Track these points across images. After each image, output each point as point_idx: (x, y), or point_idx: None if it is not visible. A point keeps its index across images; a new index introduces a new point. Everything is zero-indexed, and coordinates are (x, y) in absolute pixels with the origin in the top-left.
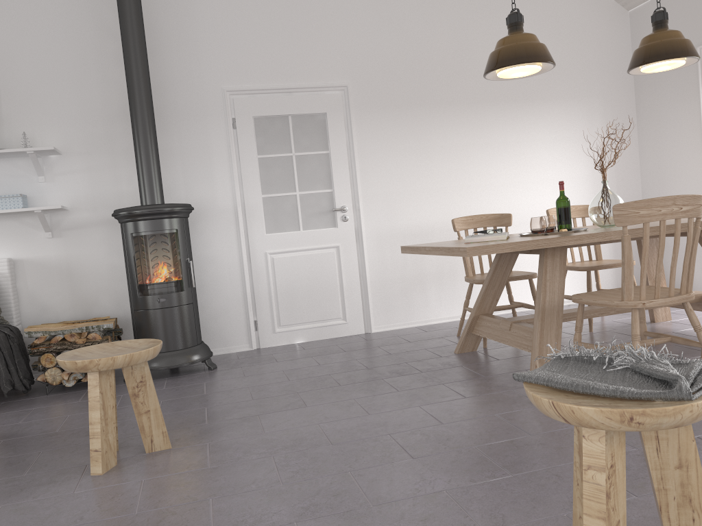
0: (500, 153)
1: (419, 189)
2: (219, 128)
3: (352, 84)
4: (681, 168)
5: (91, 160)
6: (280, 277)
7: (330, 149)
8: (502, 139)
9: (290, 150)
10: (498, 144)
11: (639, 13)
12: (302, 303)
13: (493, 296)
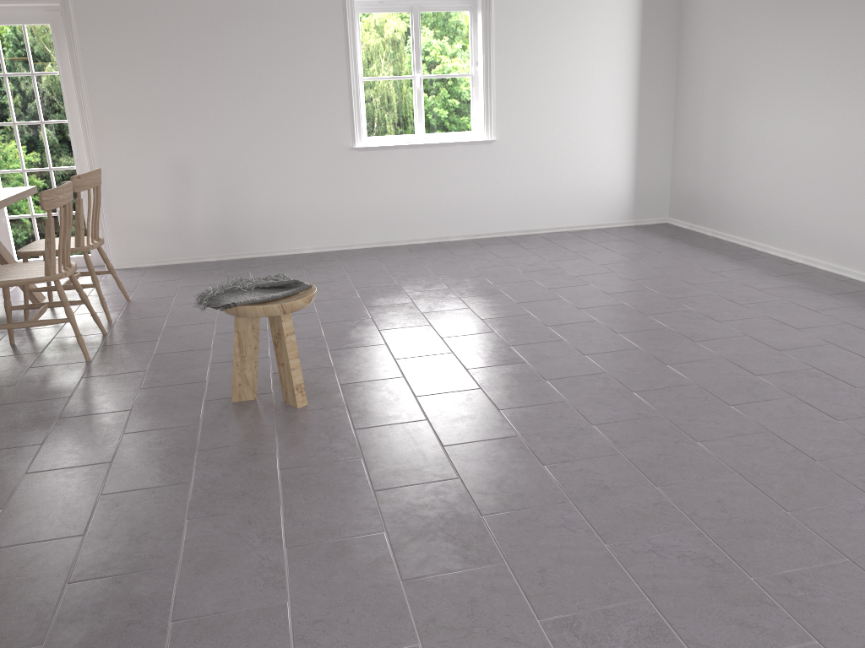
0: None
1: None
2: None
3: None
4: None
5: None
6: None
7: None
8: None
9: None
10: None
11: None
12: None
13: None
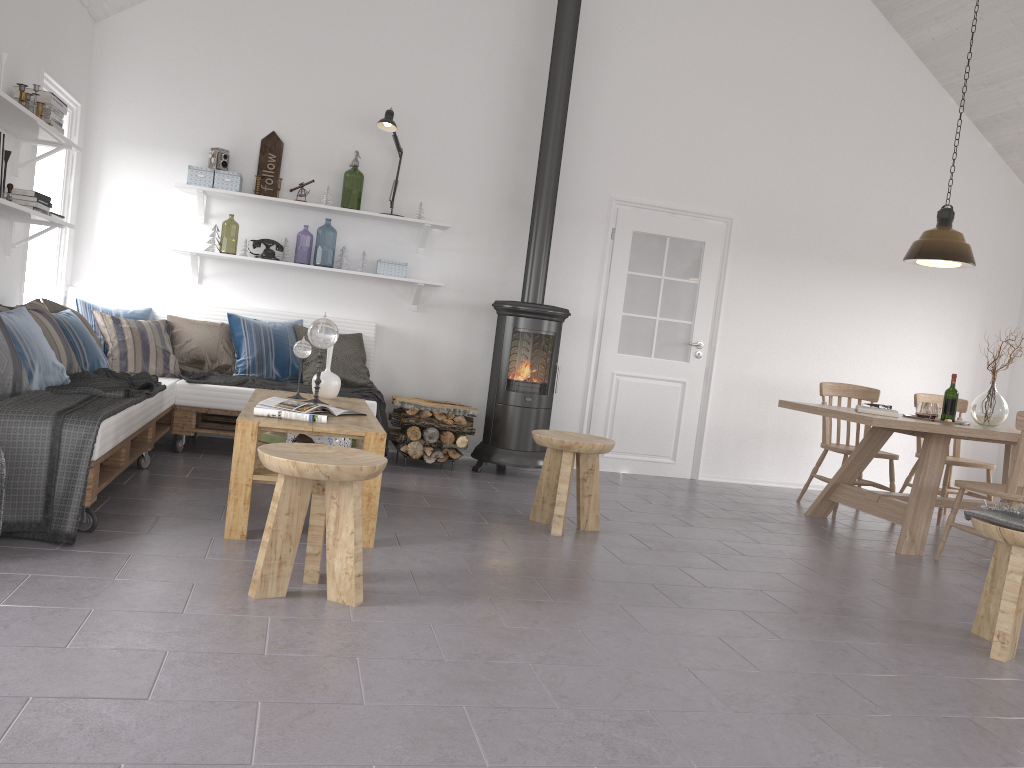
0: (869, 322)
1: (779, 341)
2: (598, 235)
3: (737, 218)
4: None
5: (470, 242)
6: (621, 400)
7: (700, 280)
8: (874, 307)
9: (660, 272)
10: (869, 311)
11: None
12: (636, 433)
13: (857, 468)
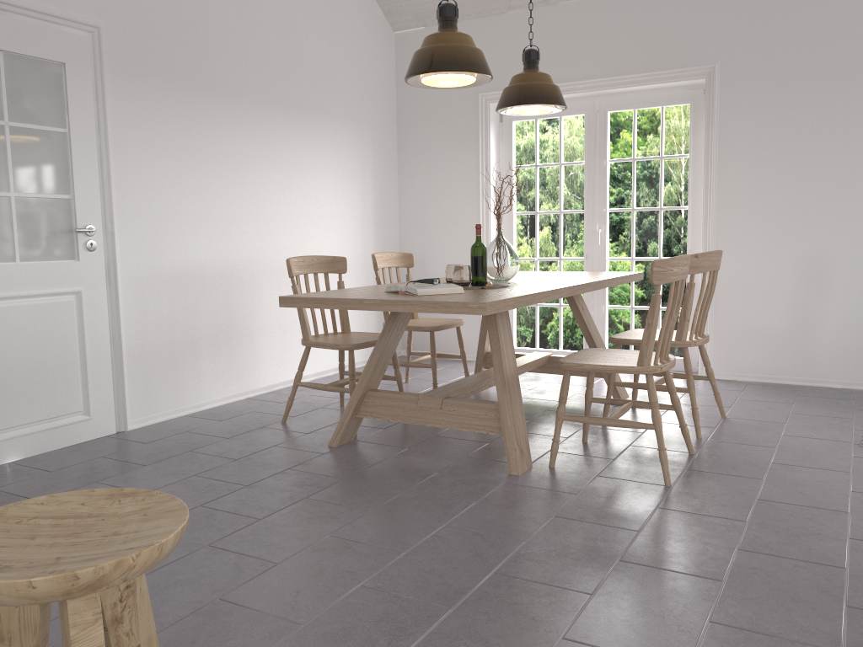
0: (283, 175)
1: (194, 211)
2: None
3: (107, 27)
4: (451, 220)
5: None
6: None
7: (71, 127)
8: (285, 156)
9: (0, 114)
10: (281, 162)
11: (409, 38)
12: (19, 391)
13: (383, 366)
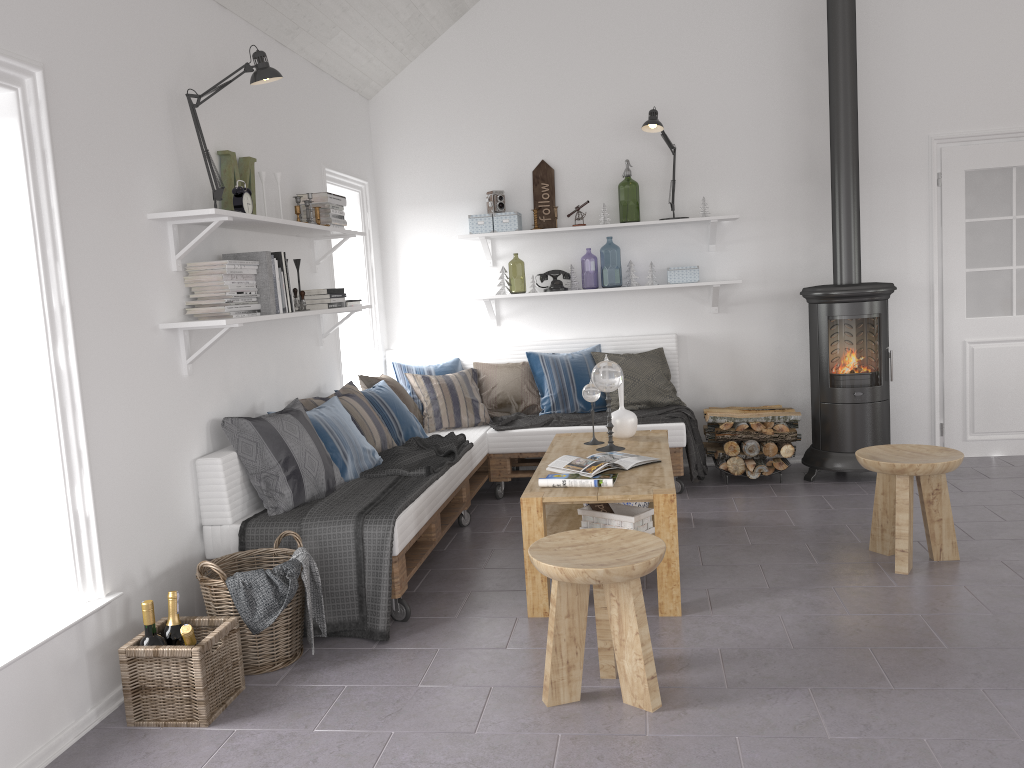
0: None
1: None
2: (920, 186)
3: None
4: None
5: (765, 226)
6: (979, 372)
7: None
8: None
9: (1009, 212)
10: None
11: None
12: (1006, 407)
13: None
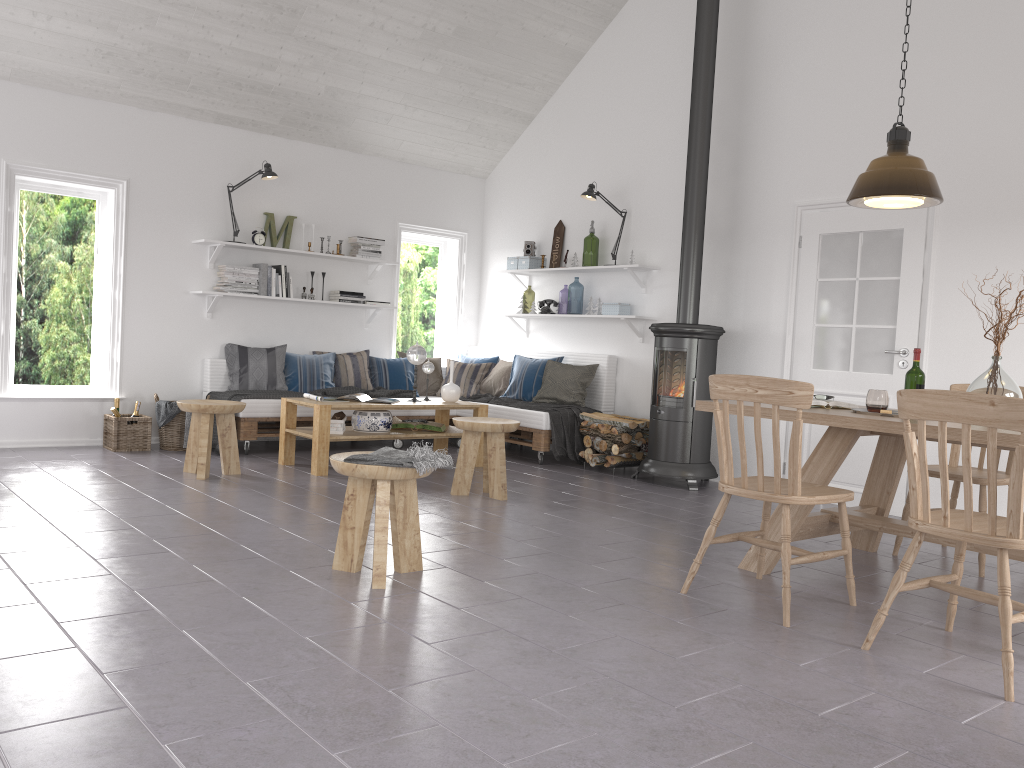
0: None
1: (1018, 338)
2: (784, 247)
3: (943, 190)
4: None
5: (678, 276)
6: None
7: (900, 275)
8: None
9: (854, 274)
10: None
11: None
12: None
13: (881, 486)
